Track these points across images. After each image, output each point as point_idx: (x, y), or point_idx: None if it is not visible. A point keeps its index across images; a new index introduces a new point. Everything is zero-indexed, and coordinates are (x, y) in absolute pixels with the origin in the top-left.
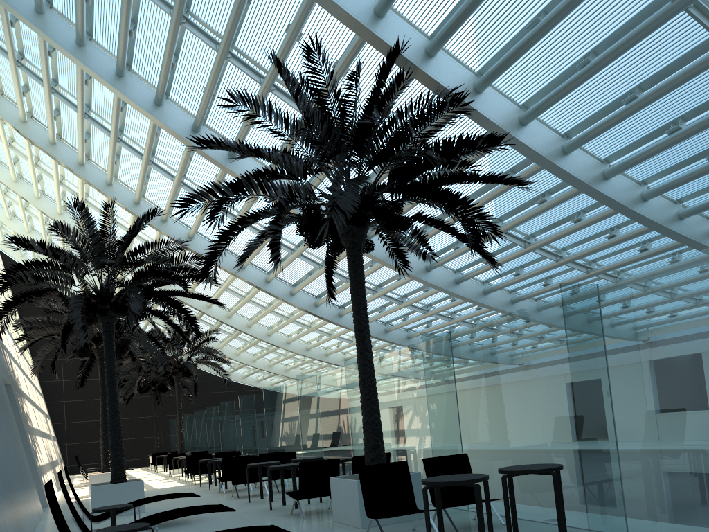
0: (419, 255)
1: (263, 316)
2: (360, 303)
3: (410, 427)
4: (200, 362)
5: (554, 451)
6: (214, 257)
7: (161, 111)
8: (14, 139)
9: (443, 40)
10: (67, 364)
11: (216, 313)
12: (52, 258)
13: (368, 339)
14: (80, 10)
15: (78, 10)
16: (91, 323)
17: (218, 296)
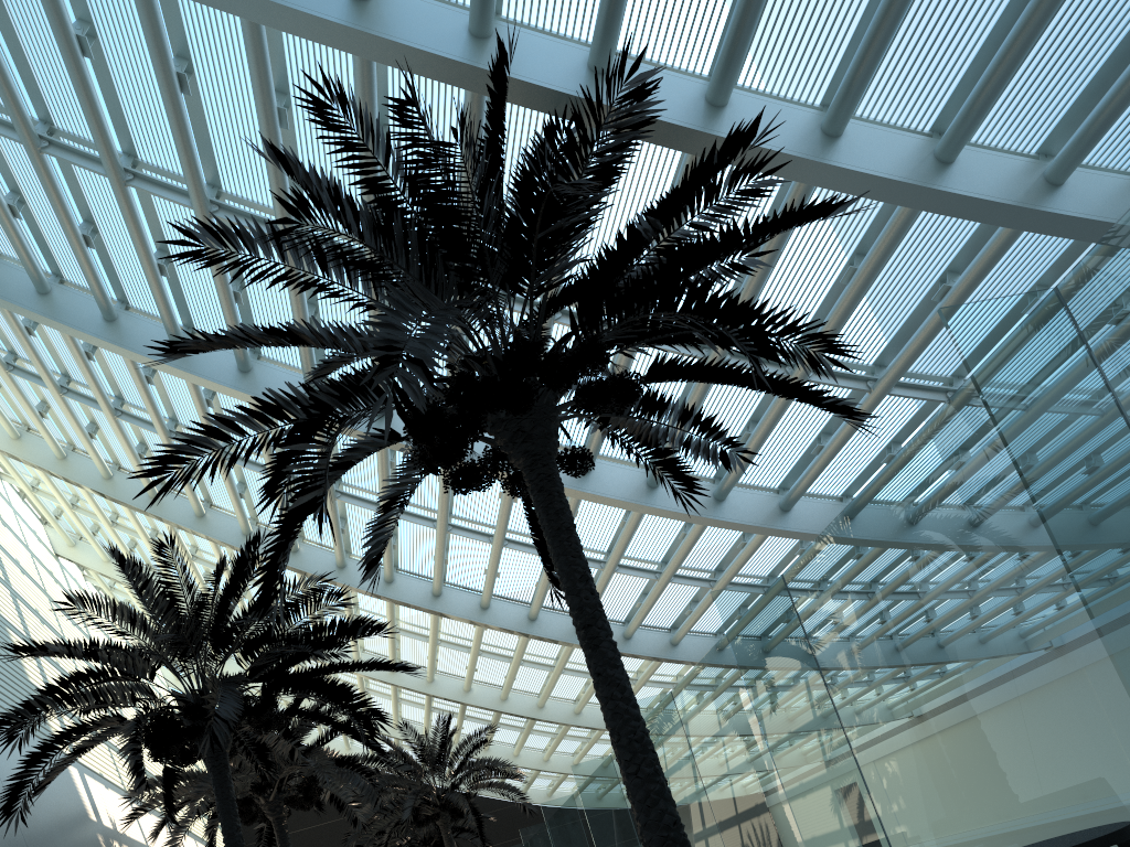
0: (715, 460)
1: (553, 683)
2: (571, 569)
3: (777, 814)
4: (476, 787)
5: (1107, 790)
6: (279, 563)
7: (252, 380)
8: (118, 513)
9: (609, 27)
10: (295, 841)
11: (481, 698)
12: (88, 660)
13: (608, 641)
14: (83, 261)
15: (81, 262)
16: (193, 758)
17: (472, 667)
